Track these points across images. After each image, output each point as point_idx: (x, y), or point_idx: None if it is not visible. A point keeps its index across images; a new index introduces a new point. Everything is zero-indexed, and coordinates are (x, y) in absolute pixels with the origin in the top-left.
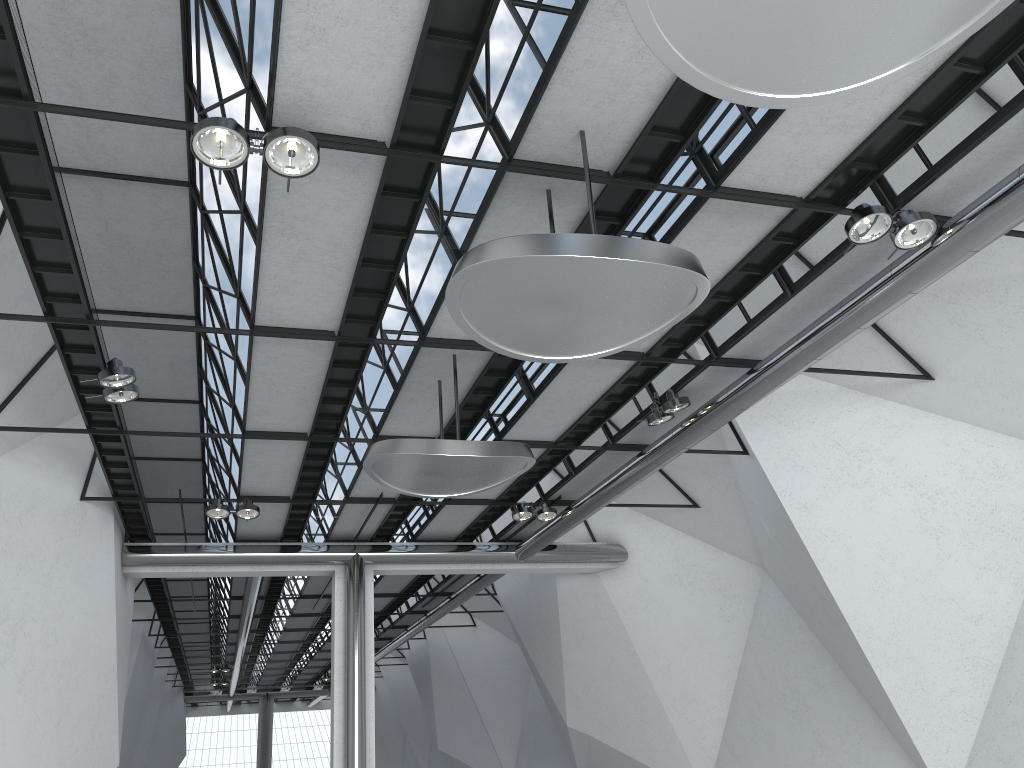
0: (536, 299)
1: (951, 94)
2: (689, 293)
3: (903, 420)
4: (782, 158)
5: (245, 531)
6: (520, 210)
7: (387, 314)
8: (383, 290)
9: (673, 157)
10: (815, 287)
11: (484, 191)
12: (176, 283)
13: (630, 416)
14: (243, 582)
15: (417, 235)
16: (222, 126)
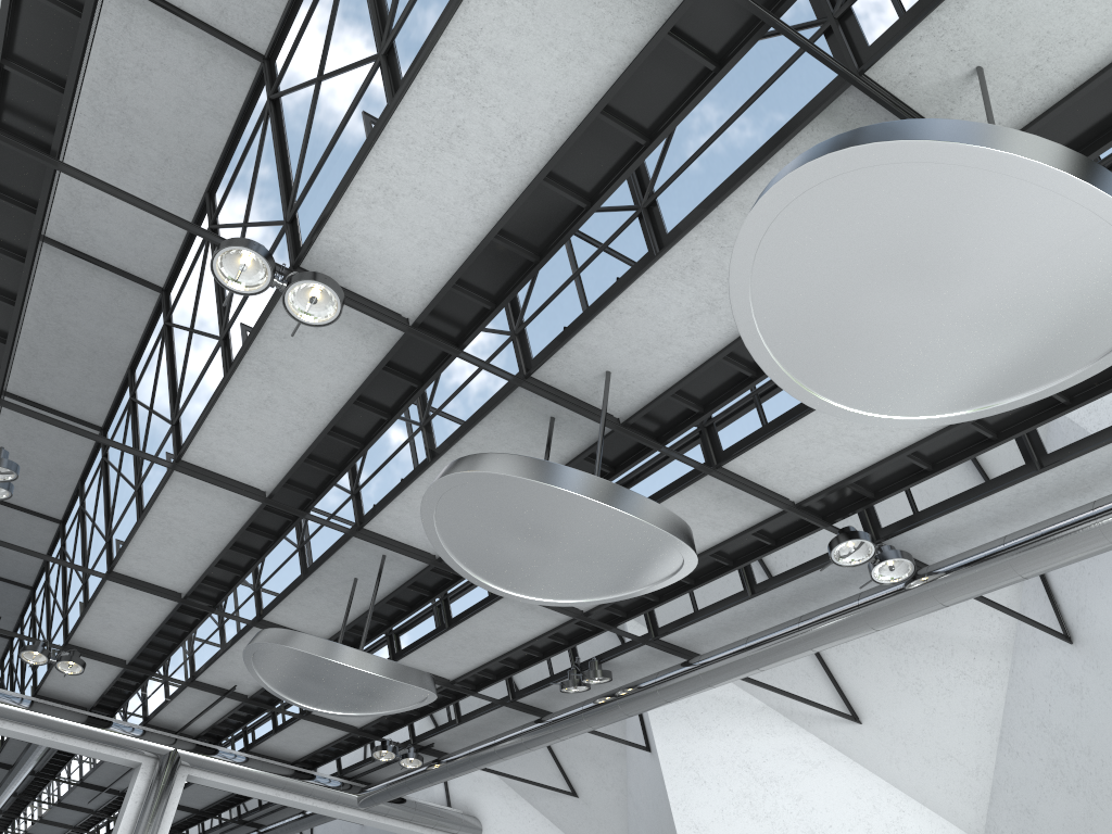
0: (519, 526)
1: (960, 448)
2: (673, 566)
3: (820, 758)
4: (789, 458)
5: (53, 687)
6: (516, 428)
7: (332, 491)
8: (338, 465)
9: (687, 424)
10: (777, 594)
11: (488, 398)
12: (98, 386)
13: (541, 675)
14: (19, 748)
15: (401, 420)
16: (254, 250)
